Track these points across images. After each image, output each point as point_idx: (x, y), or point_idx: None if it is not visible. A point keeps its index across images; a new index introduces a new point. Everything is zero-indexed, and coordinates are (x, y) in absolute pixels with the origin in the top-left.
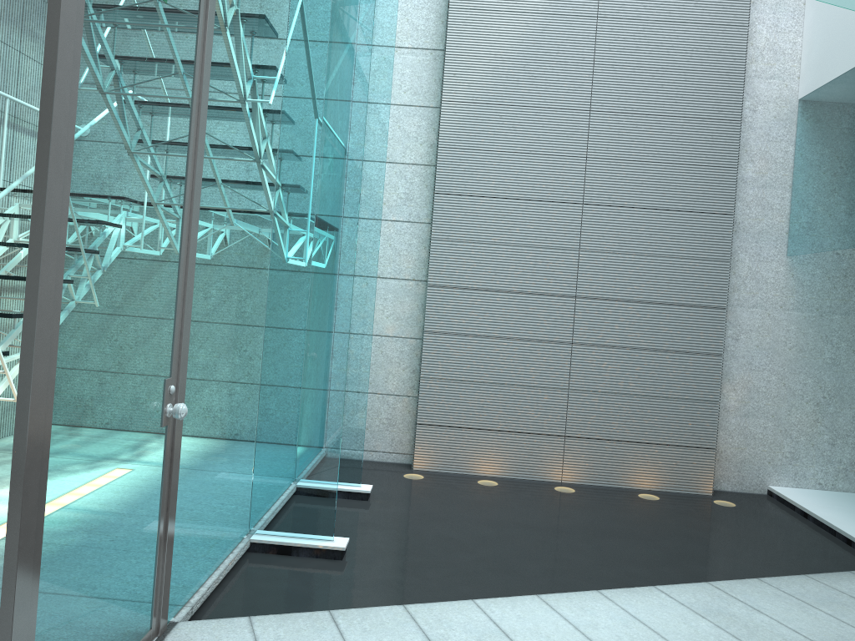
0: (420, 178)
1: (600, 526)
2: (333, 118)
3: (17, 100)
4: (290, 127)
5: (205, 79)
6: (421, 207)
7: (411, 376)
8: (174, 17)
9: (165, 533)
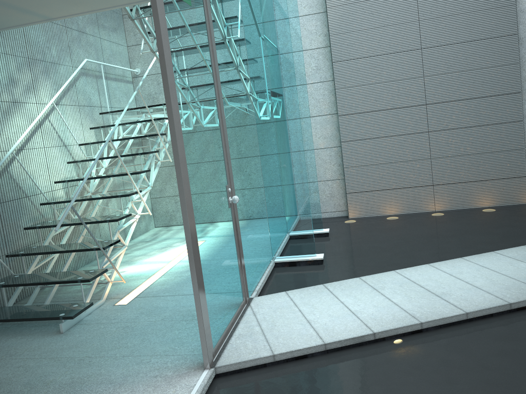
0: (322, 55)
1: (460, 229)
2: (272, 37)
3: (105, 64)
4: (251, 47)
5: (212, 37)
6: (326, 72)
7: (338, 168)
8: (195, 11)
9: (240, 257)
